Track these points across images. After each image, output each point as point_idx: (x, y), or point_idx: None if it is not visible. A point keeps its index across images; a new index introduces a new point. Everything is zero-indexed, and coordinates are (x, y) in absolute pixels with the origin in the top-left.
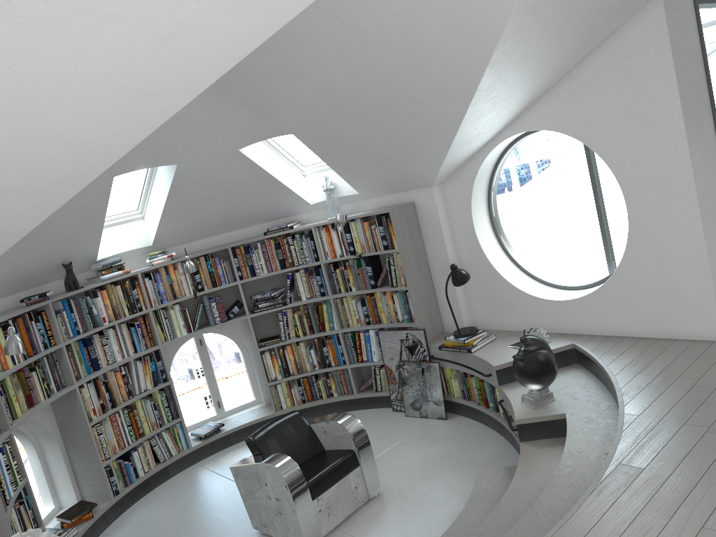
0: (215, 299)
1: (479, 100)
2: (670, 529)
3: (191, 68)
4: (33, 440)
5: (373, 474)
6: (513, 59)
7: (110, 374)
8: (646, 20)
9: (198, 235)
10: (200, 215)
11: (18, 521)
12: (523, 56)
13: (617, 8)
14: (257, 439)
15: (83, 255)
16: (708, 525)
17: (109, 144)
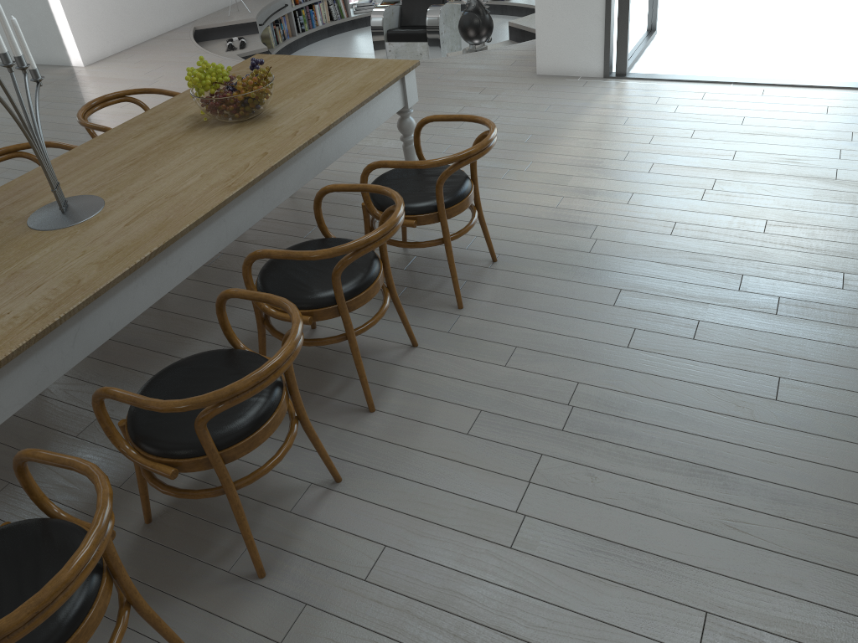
0: None
1: None
2: None
3: None
4: None
5: (436, 54)
6: None
7: None
8: None
9: None
10: None
11: None
12: None
13: None
14: None
15: None
16: None
17: None
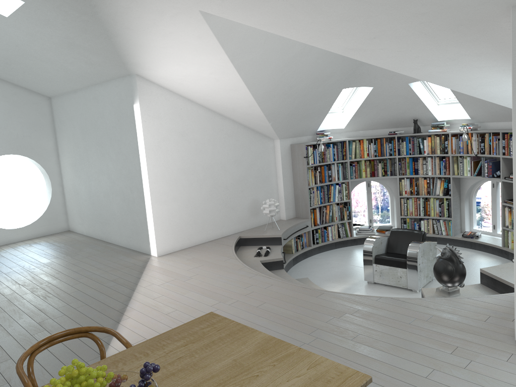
0: (488, 162)
1: (436, 81)
2: (267, 297)
3: (234, 85)
4: (390, 193)
5: (413, 279)
6: (407, 64)
7: (420, 179)
8: None
9: (499, 119)
10: (487, 107)
11: (337, 211)
12: (415, 62)
13: (460, 27)
14: (392, 230)
15: (425, 117)
16: (266, 303)
17: (246, 99)
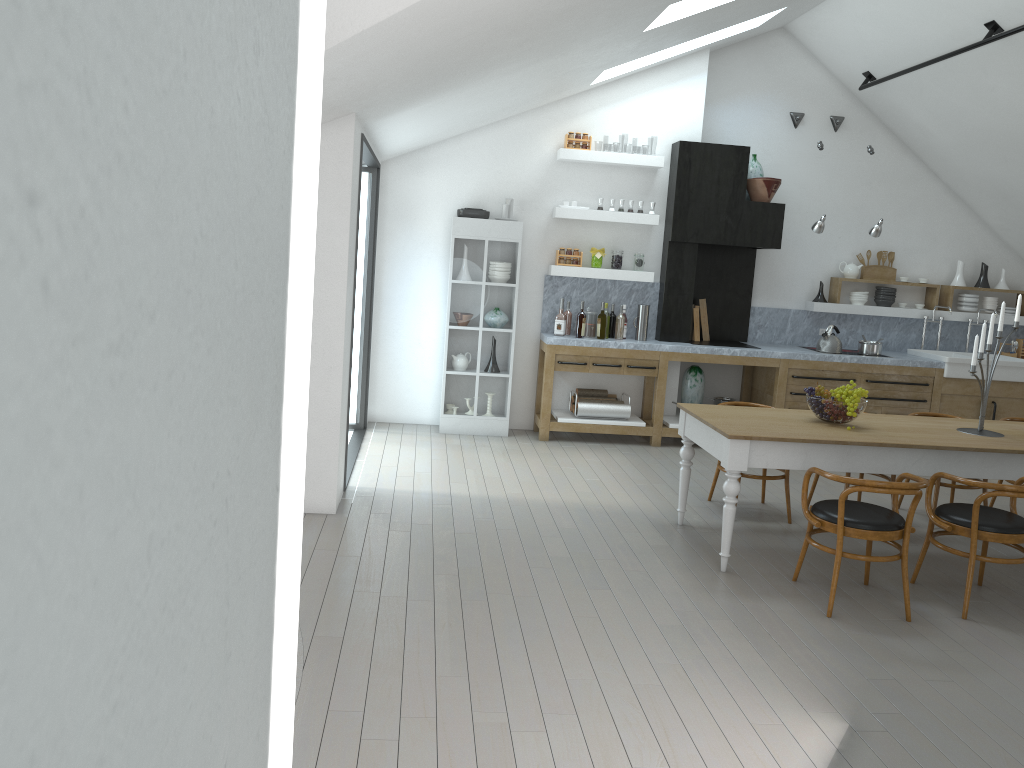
0: None
1: None
2: (410, 683)
3: None
4: None
5: None
6: None
7: None
8: (333, 136)
9: None
10: None
11: None
12: None
13: (326, 110)
14: None
15: None
16: (440, 673)
17: None
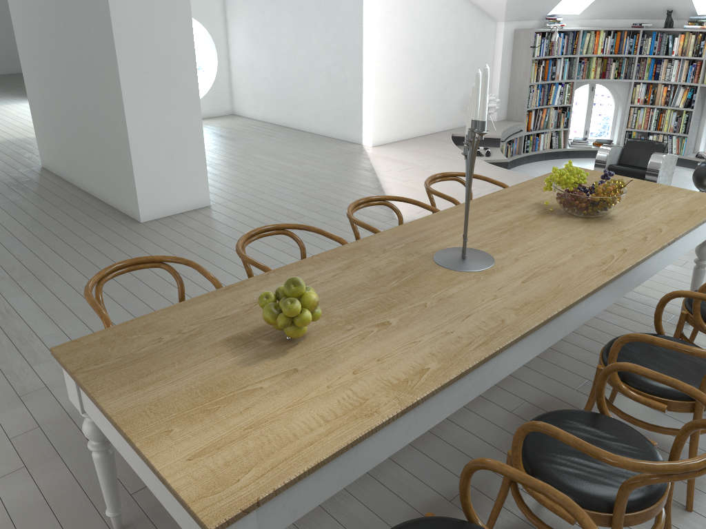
0: None
1: None
2: None
3: None
4: (615, 101)
5: None
6: None
7: (659, 86)
8: None
9: None
10: None
11: (554, 117)
12: None
13: None
14: (629, 140)
15: (683, 8)
16: None
17: None
